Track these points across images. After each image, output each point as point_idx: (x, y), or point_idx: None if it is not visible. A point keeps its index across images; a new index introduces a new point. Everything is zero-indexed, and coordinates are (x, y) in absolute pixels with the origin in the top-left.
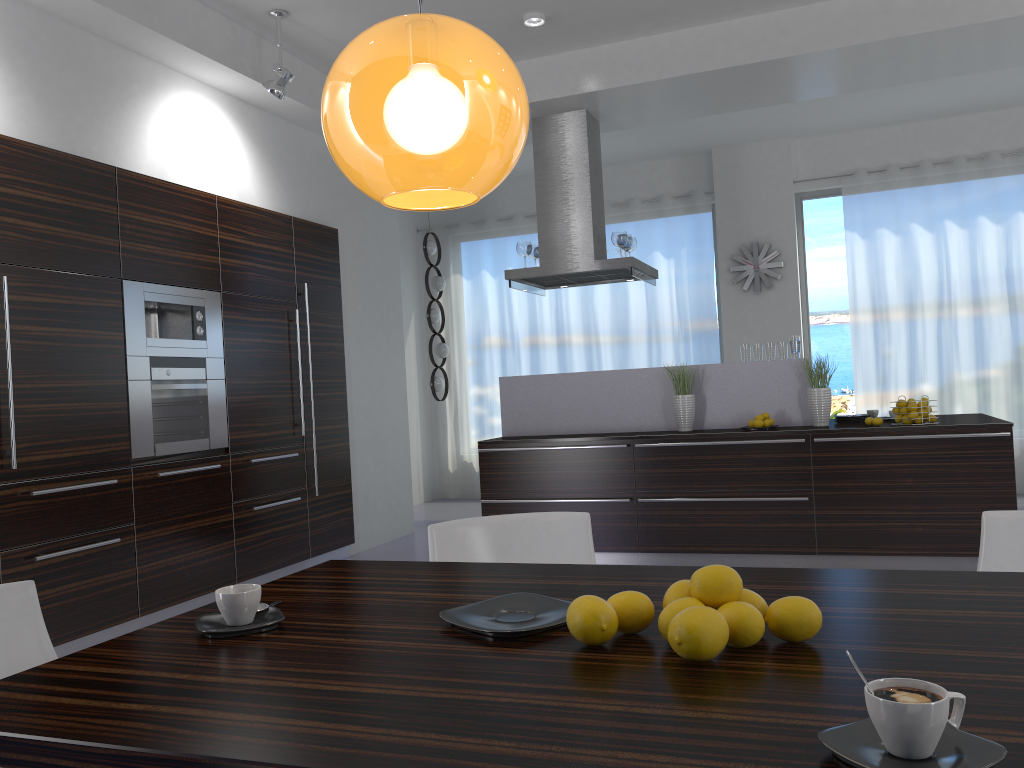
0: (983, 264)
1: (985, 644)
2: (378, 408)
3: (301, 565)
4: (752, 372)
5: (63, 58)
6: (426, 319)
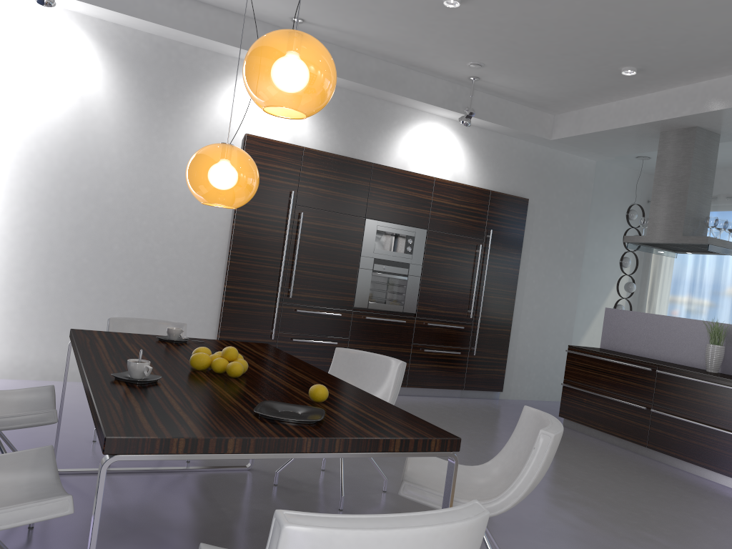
0: None
1: (259, 391)
2: (545, 314)
3: (457, 392)
4: None
5: (356, 111)
6: (619, 263)
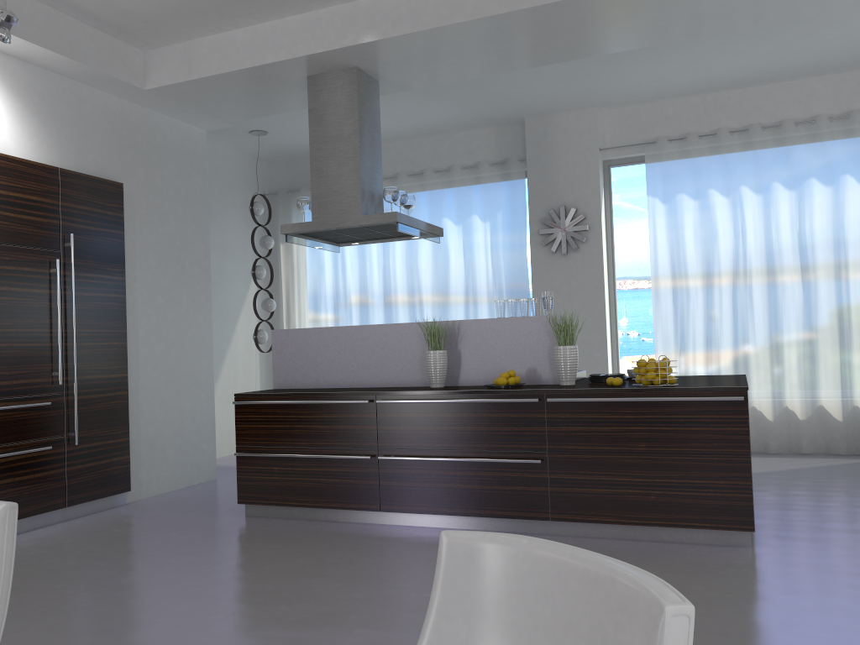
0: (777, 229)
1: None
2: (173, 358)
3: (57, 514)
4: (505, 328)
5: None
6: (252, 275)
